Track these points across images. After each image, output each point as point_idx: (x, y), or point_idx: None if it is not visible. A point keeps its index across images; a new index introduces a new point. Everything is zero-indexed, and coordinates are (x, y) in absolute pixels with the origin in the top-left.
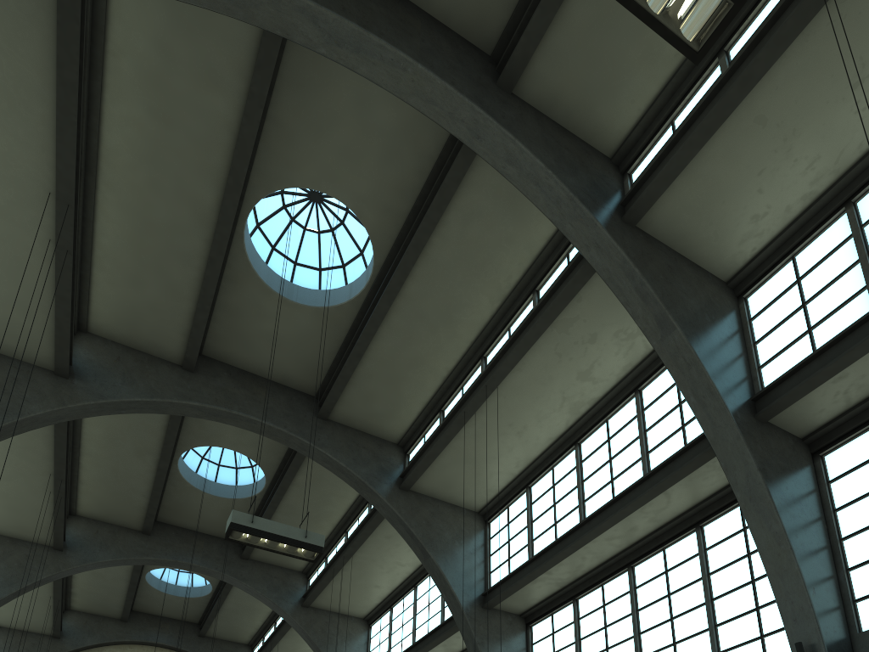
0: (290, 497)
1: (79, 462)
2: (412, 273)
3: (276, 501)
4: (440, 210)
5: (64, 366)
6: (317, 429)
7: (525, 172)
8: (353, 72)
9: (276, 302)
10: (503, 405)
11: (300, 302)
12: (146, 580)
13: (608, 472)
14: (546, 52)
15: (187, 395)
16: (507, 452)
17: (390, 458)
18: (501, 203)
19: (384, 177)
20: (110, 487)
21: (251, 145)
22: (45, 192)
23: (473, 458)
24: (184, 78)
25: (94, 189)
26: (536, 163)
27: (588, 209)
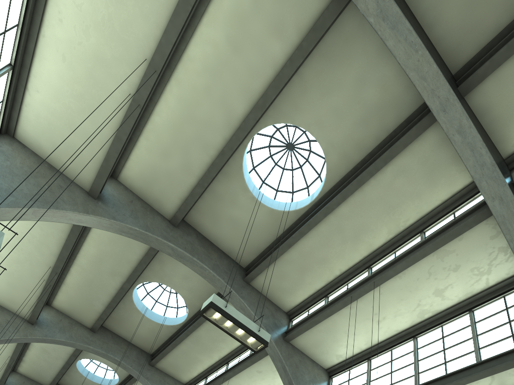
0: (200, 330)
1: (69, 269)
2: (348, 200)
3: (190, 331)
4: (385, 161)
5: (97, 189)
6: (242, 287)
7: (467, 141)
8: (364, 59)
9: (247, 198)
10: (377, 299)
11: (263, 202)
12: (76, 364)
13: (441, 357)
14: (496, 77)
15: (168, 238)
16: (365, 332)
17: (281, 319)
18: (424, 169)
19: (353, 134)
20: (82, 292)
21: (284, 81)
22: (143, 57)
23: (340, 331)
24: (261, 23)
25: (167, 81)
26: (477, 136)
27: (502, 174)
